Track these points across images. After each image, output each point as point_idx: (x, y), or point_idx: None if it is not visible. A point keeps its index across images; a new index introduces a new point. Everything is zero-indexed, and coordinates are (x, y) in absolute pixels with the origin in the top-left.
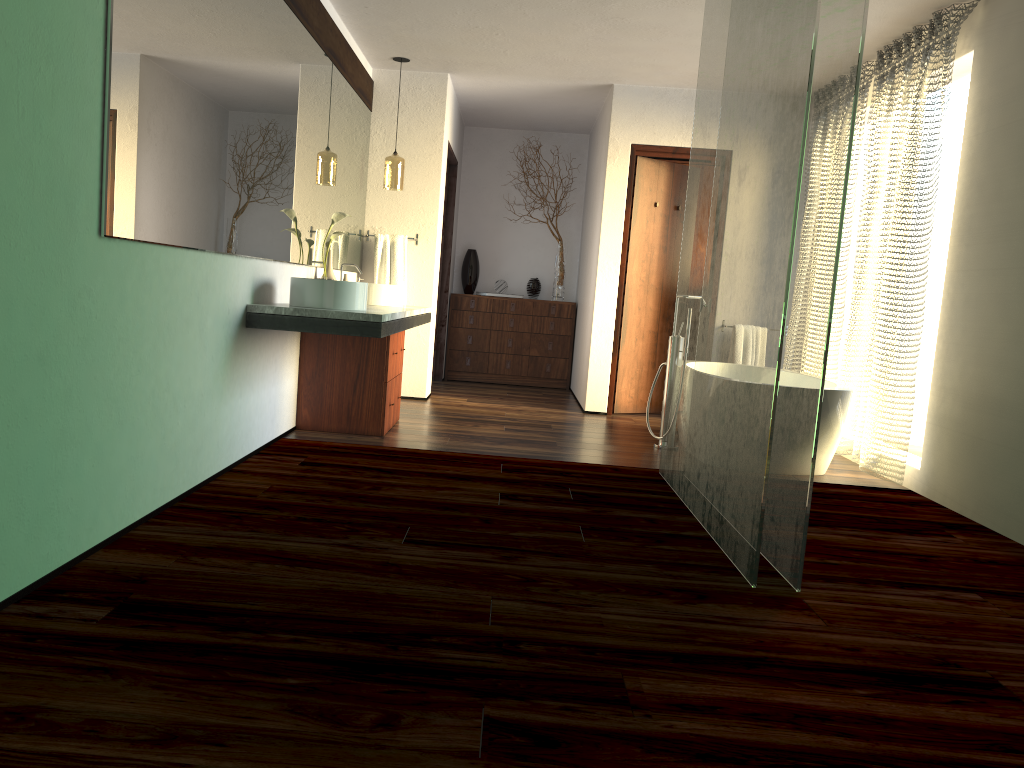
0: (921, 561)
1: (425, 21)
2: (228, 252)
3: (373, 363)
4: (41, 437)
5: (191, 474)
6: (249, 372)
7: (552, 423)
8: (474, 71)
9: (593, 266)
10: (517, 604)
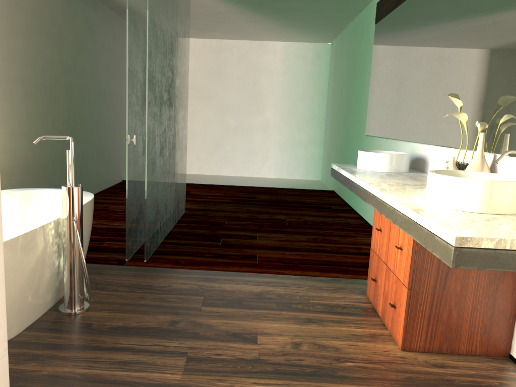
0: (105, 217)
1: None
2: (394, 138)
3: None
4: None
5: None
6: None
7: None
8: None
9: None
10: (251, 208)
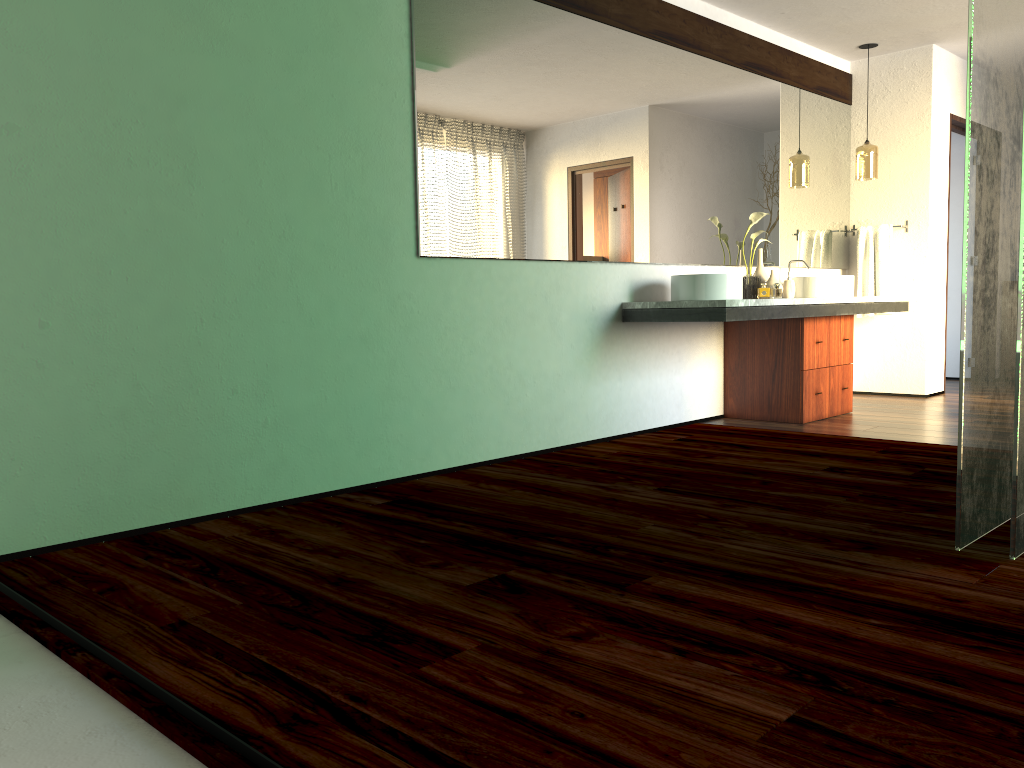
0: None
1: (850, 6)
2: (583, 260)
3: (789, 352)
4: (367, 390)
5: (549, 437)
6: (632, 360)
7: None
8: (959, 34)
9: None
10: (665, 530)
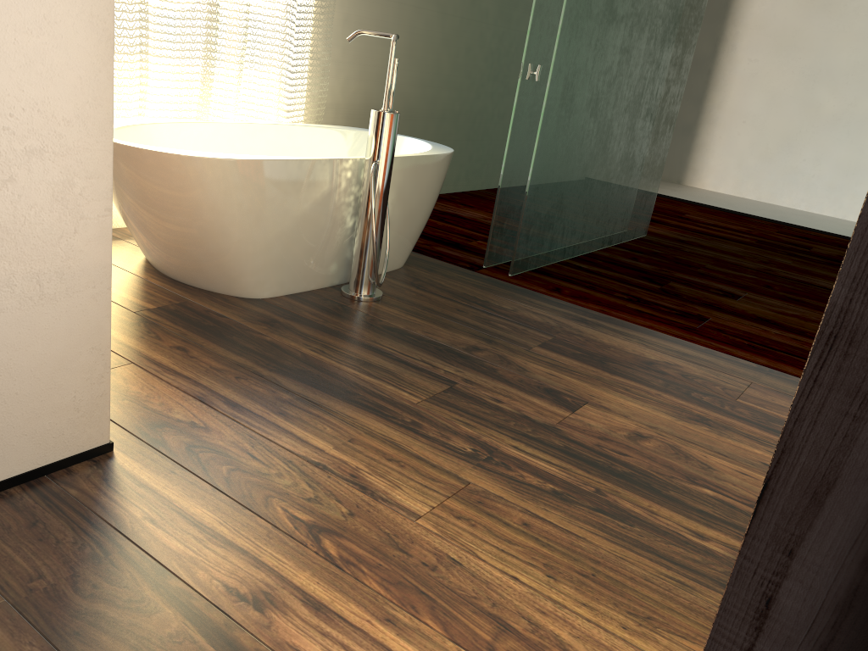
0: None
1: None
2: None
3: None
4: None
5: None
6: None
7: (400, 408)
8: None
9: None
10: (778, 259)
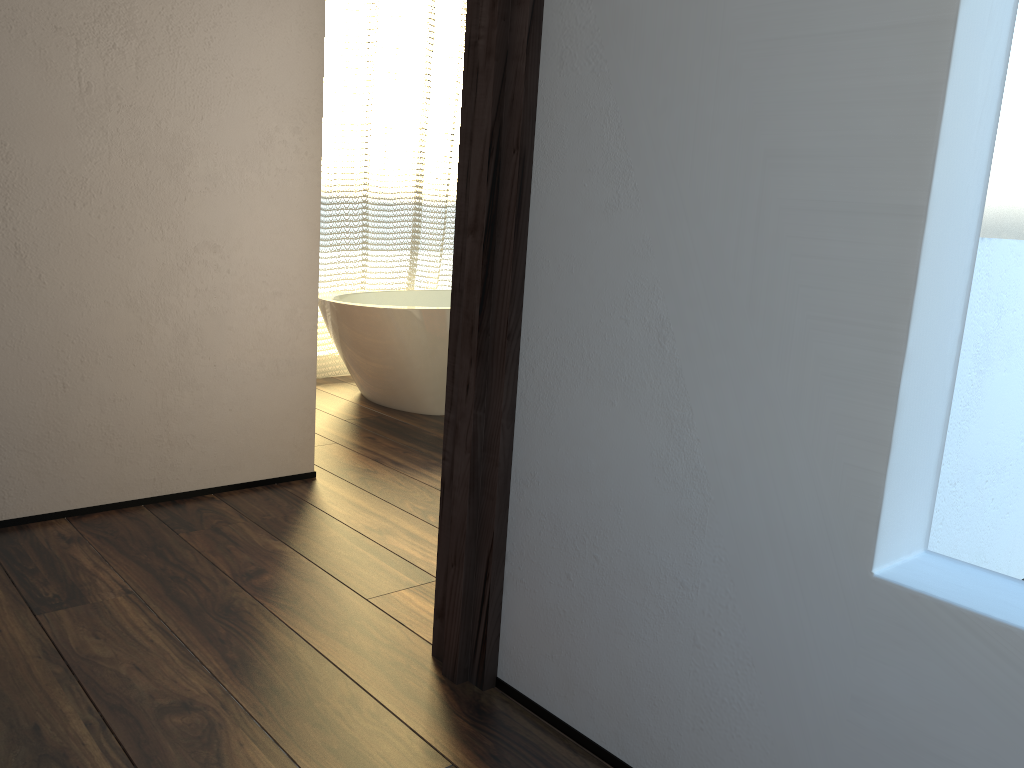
0: None
1: None
2: None
3: None
4: None
5: None
6: None
7: None
8: None
9: (227, 130)
10: None
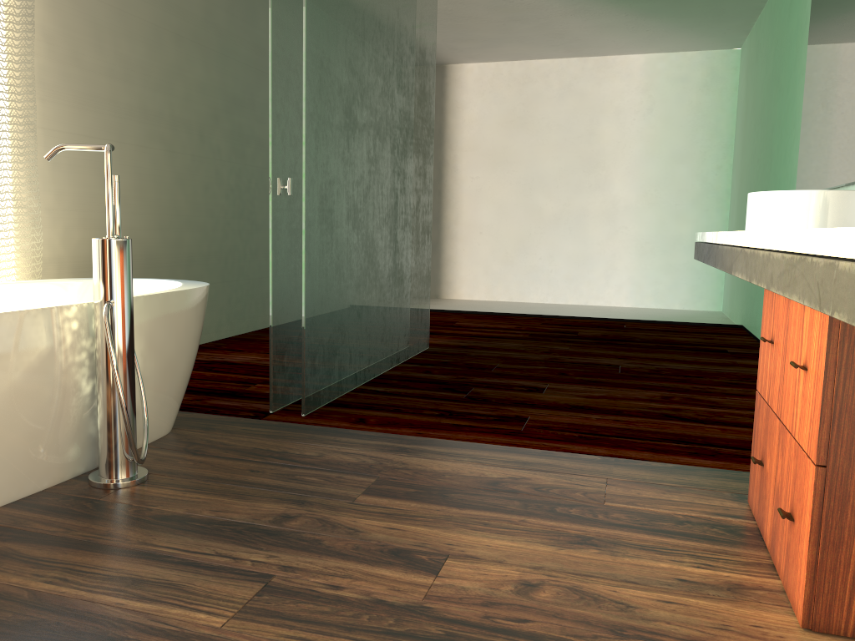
0: None
1: None
2: (848, 182)
3: None
4: None
5: None
6: None
7: None
8: None
9: None
10: (557, 347)
